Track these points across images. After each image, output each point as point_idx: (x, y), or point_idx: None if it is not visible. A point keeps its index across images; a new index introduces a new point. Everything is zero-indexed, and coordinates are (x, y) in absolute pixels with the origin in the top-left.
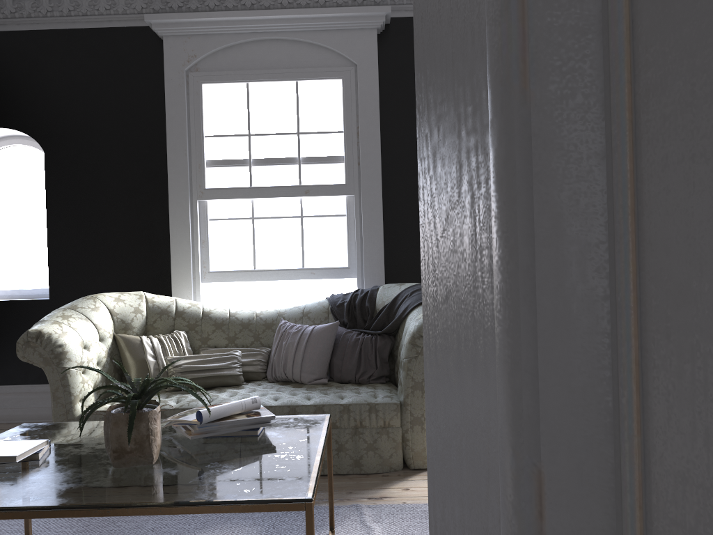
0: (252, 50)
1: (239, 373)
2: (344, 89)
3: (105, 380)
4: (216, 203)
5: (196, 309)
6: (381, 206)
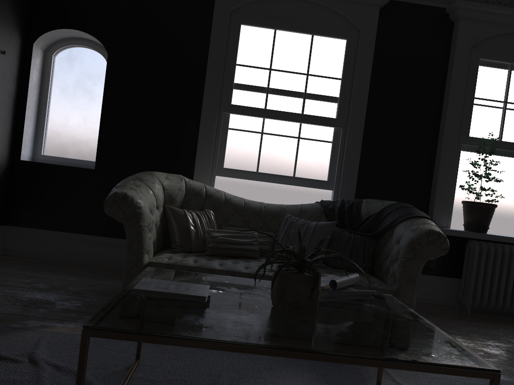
0: (283, 5)
1: (257, 249)
2: (347, 47)
3: (157, 239)
4: (236, 117)
5: (220, 195)
6: (361, 140)
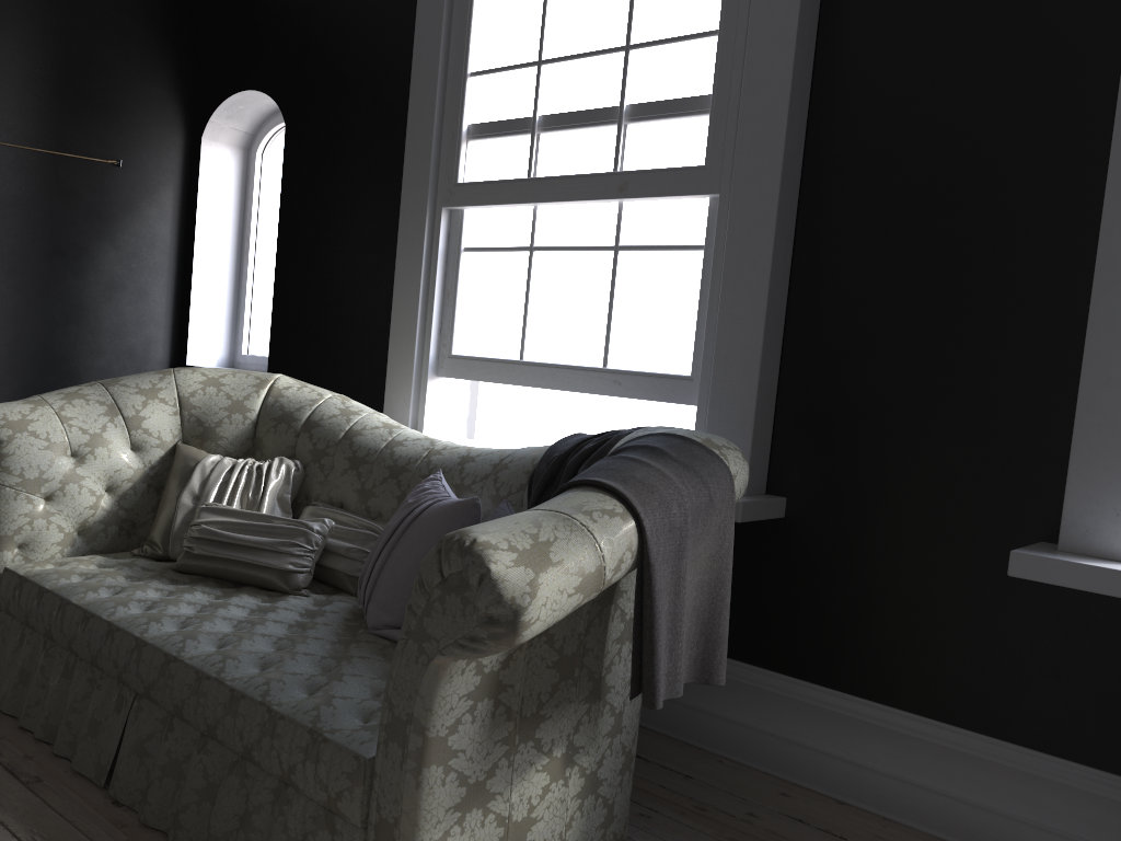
0: None
1: (292, 567)
2: None
3: (120, 523)
4: (479, 216)
5: (340, 422)
6: (774, 223)
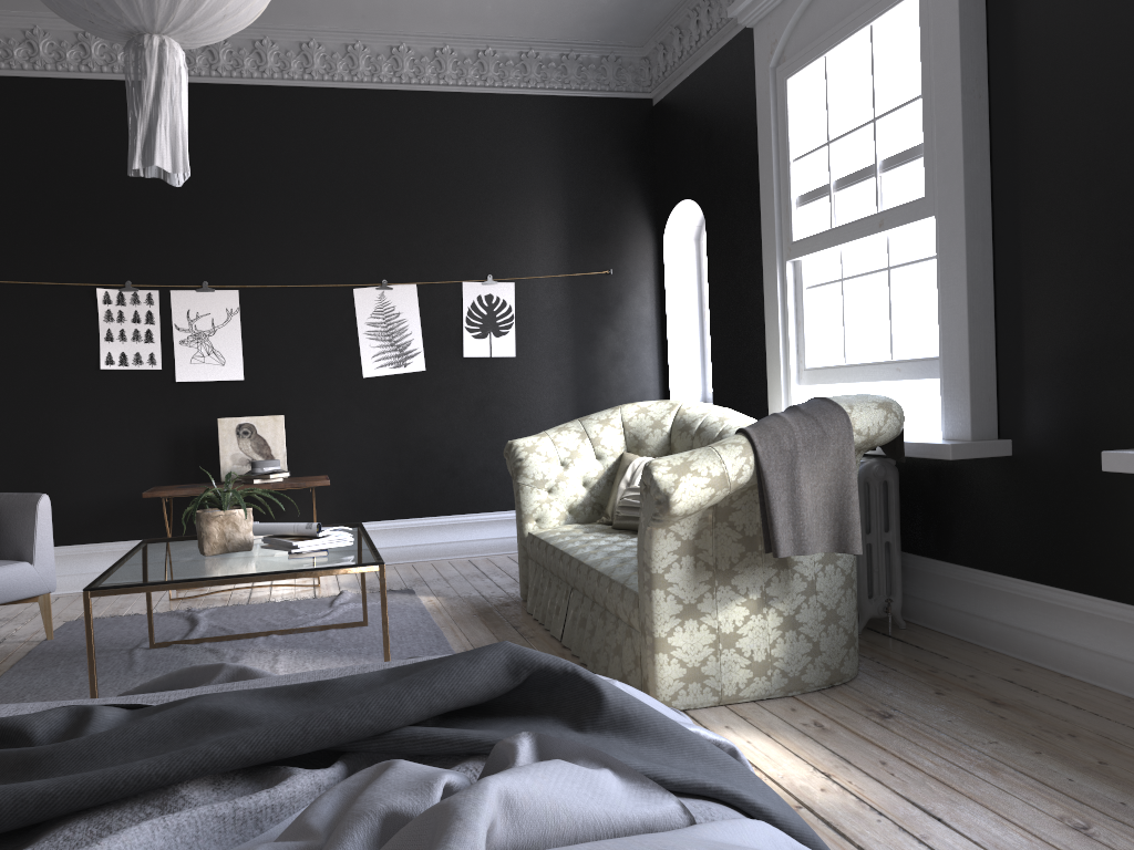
0: None
1: None
2: (919, 10)
3: (592, 505)
4: (811, 262)
5: (716, 426)
6: (963, 231)
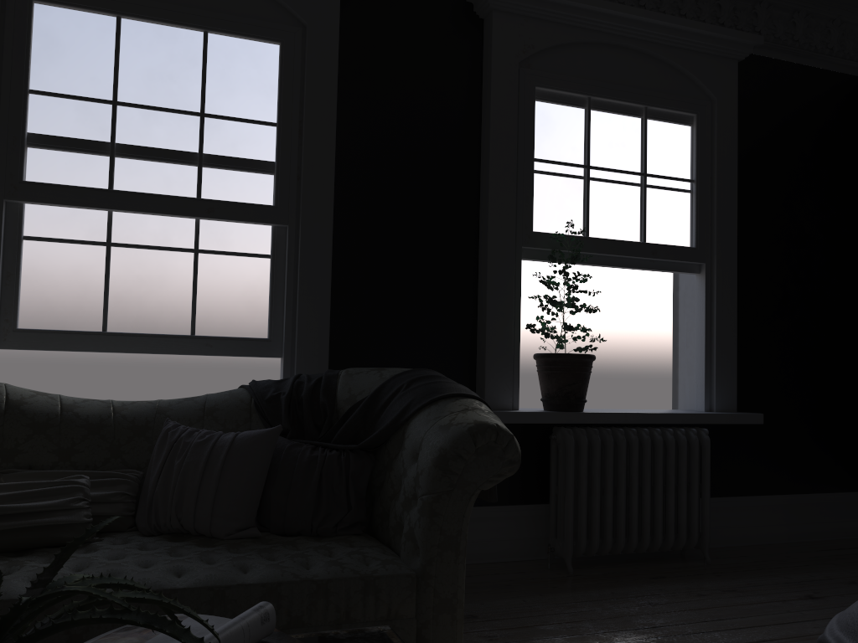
0: None
1: (87, 519)
2: (283, 59)
3: None
4: (41, 211)
5: None
6: (331, 248)
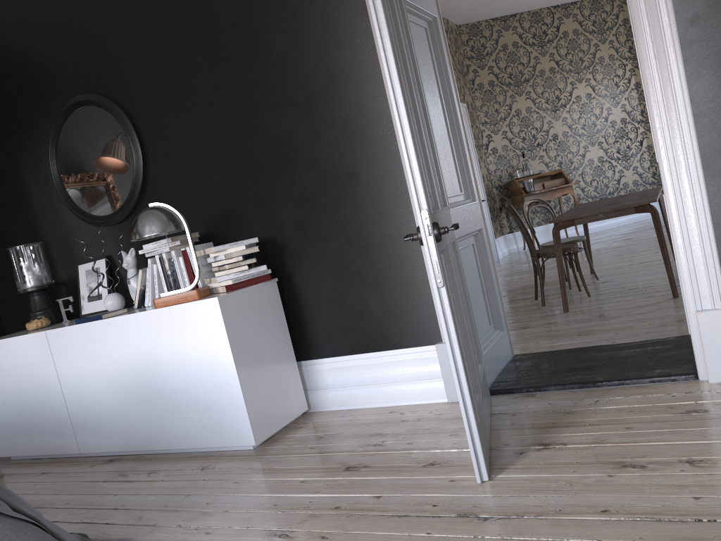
0: None
1: None
2: None
3: None
4: None
5: None
6: None
